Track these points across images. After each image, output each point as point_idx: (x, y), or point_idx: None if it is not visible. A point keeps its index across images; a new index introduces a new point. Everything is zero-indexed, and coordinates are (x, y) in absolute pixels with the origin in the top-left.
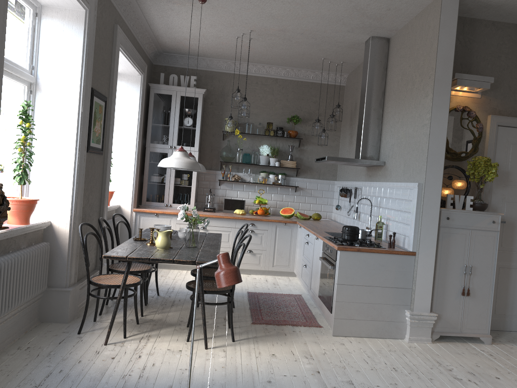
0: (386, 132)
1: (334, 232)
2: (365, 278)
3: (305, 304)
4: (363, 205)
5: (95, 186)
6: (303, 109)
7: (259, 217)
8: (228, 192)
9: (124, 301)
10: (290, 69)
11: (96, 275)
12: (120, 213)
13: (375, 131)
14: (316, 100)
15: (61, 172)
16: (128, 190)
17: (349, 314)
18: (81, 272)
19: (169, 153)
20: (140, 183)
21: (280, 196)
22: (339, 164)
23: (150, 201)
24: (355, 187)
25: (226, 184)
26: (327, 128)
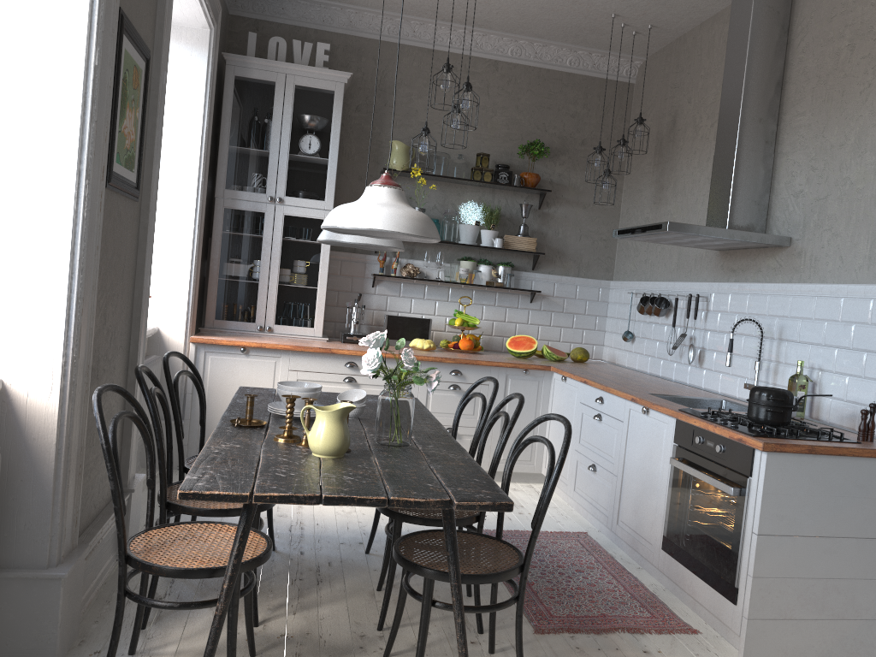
0: (795, 172)
1: (668, 394)
2: (821, 517)
3: (612, 560)
4: (715, 335)
5: (121, 282)
6: (549, 130)
7: (468, 356)
8: (391, 301)
9: (230, 613)
10: (526, 43)
11: (138, 532)
12: (159, 347)
13: (762, 170)
14: (577, 112)
15: (34, 238)
16: (180, 294)
17: (782, 607)
18: (85, 512)
19: (268, 214)
20: (200, 278)
21: (500, 312)
22: (620, 247)
23: (224, 320)
24: (690, 294)
25: (387, 283)
26: (612, 168)
